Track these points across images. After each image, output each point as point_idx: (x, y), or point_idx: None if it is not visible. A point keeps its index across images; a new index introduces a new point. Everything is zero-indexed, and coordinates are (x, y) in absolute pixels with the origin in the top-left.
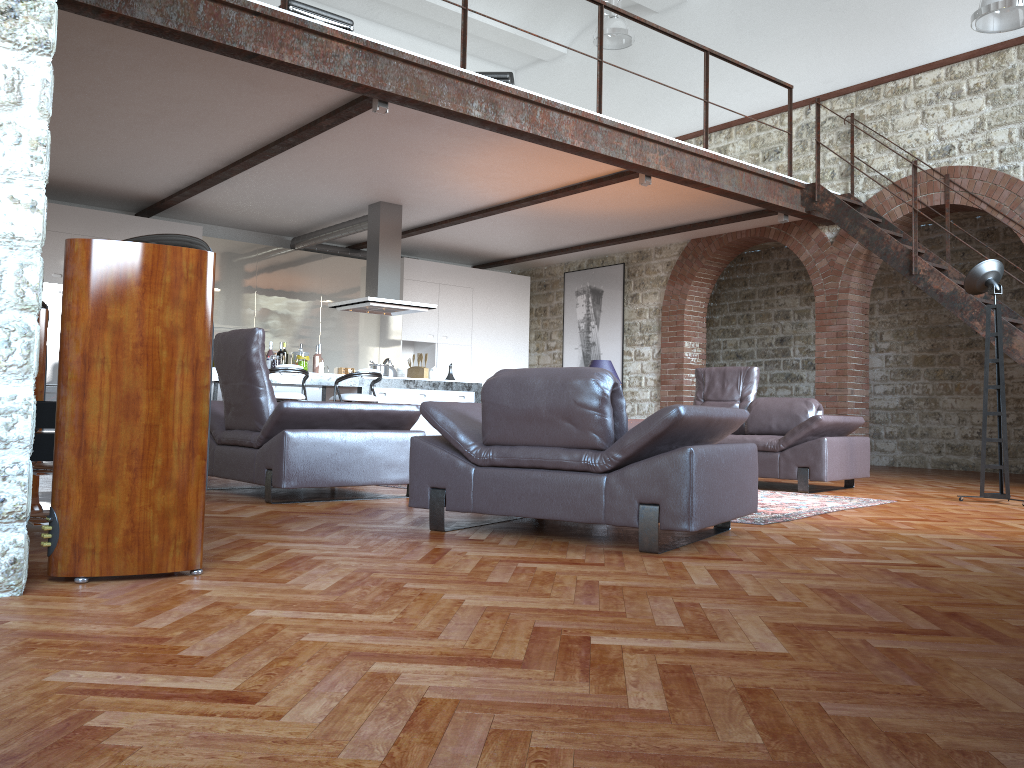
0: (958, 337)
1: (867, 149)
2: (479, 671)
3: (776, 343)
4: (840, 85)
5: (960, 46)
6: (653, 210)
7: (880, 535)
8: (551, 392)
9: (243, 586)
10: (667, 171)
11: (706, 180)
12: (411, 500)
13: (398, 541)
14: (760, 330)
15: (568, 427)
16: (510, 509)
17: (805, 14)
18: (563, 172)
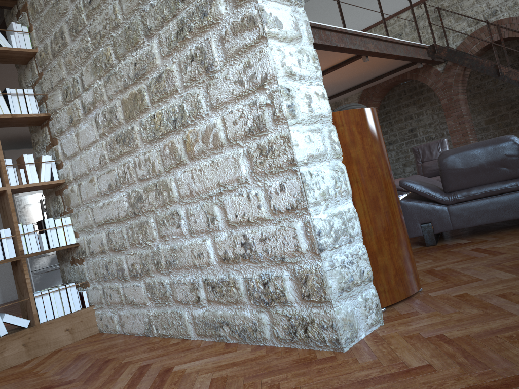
0: (505, 105)
1: (450, 22)
2: None
3: (409, 132)
4: None
5: None
6: (353, 77)
7: None
8: (488, 154)
9: (470, 287)
10: (378, 51)
11: (393, 52)
12: (409, 234)
13: (437, 253)
14: (398, 128)
15: (503, 169)
16: (478, 222)
17: None
18: (320, 65)
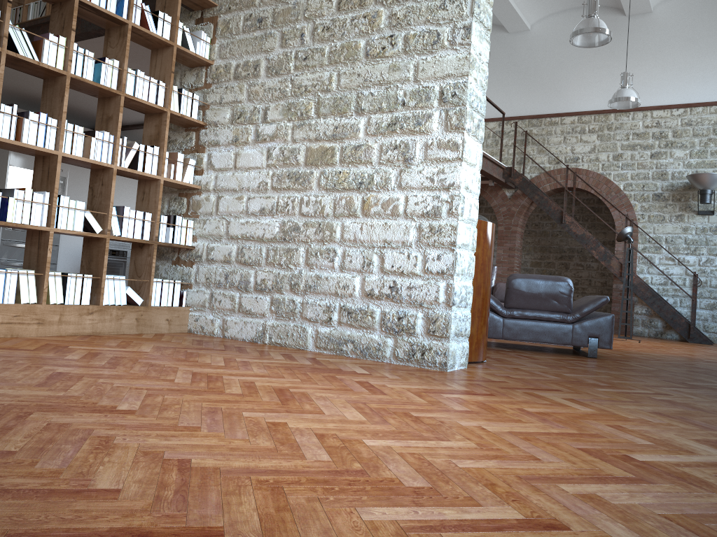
0: (555, 253)
1: (533, 151)
2: (692, 389)
3: None
4: (520, 113)
5: (586, 107)
6: None
7: (637, 353)
8: (547, 286)
9: (520, 366)
10: None
11: None
12: None
13: (487, 351)
14: None
15: (554, 302)
16: (523, 338)
17: (502, 70)
18: None
